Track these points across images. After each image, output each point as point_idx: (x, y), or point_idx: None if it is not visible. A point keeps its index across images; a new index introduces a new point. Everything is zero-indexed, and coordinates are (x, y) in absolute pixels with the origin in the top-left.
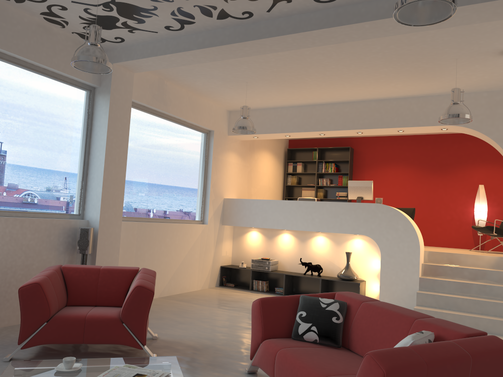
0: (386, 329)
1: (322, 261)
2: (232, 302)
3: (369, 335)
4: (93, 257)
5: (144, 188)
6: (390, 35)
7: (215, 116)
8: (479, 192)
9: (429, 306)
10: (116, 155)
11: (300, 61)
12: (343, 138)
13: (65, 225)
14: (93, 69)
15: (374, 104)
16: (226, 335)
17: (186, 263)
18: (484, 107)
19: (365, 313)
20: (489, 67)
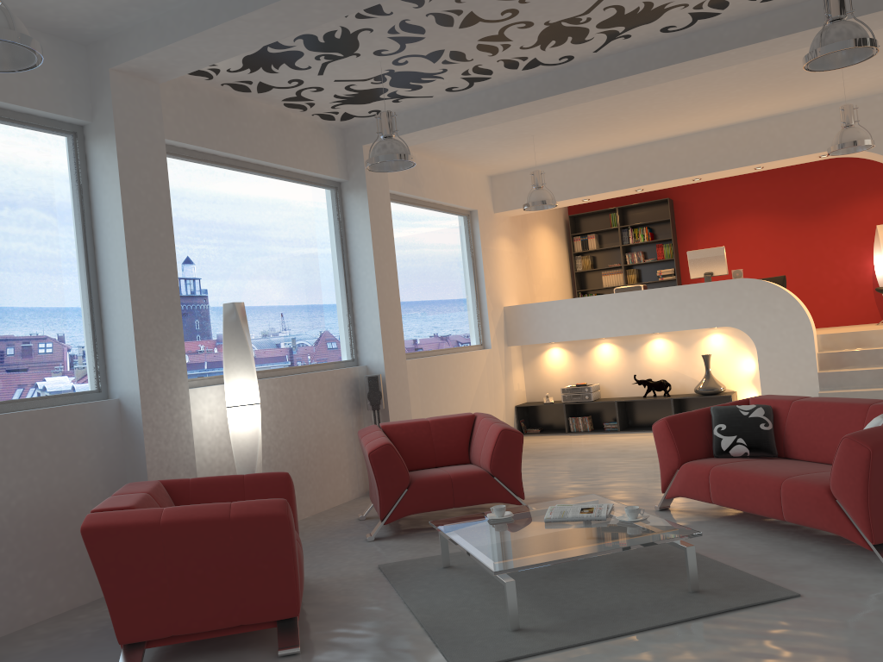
0: (835, 423)
1: (667, 375)
2: (558, 450)
3: (813, 434)
4: (384, 413)
5: (412, 311)
6: (762, 57)
7: (475, 188)
8: (878, 237)
9: None
10: (386, 271)
11: (619, 98)
12: None
13: (346, 376)
14: (385, 167)
15: (715, 135)
16: (592, 482)
17: (477, 408)
18: (880, 116)
19: (801, 413)
20: None
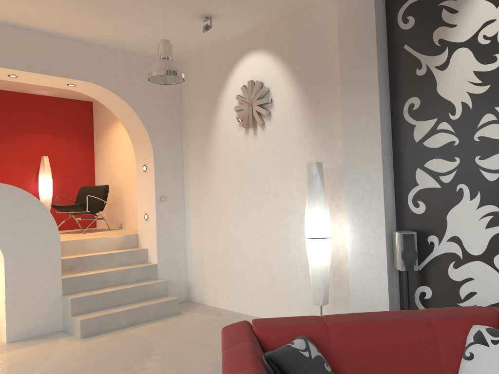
0: (403, 346)
1: None
2: None
3: (378, 364)
4: None
5: None
6: None
7: None
8: (44, 165)
9: (87, 311)
10: None
11: None
12: None
13: None
14: None
15: None
16: None
17: None
18: (121, 68)
19: (350, 339)
20: (169, 26)
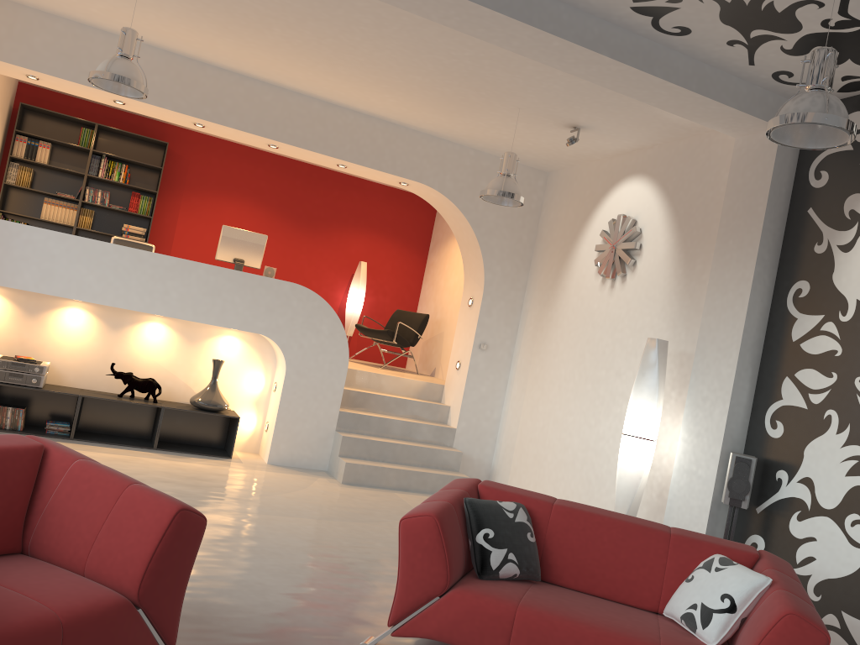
0: (625, 549)
1: (154, 372)
2: None
3: (591, 557)
4: None
5: None
6: (554, 66)
7: None
8: (360, 272)
9: (357, 456)
10: None
11: (323, 5)
12: (149, 120)
13: None
14: None
15: (318, 107)
16: None
17: None
18: (468, 171)
19: (571, 524)
20: (529, 130)
